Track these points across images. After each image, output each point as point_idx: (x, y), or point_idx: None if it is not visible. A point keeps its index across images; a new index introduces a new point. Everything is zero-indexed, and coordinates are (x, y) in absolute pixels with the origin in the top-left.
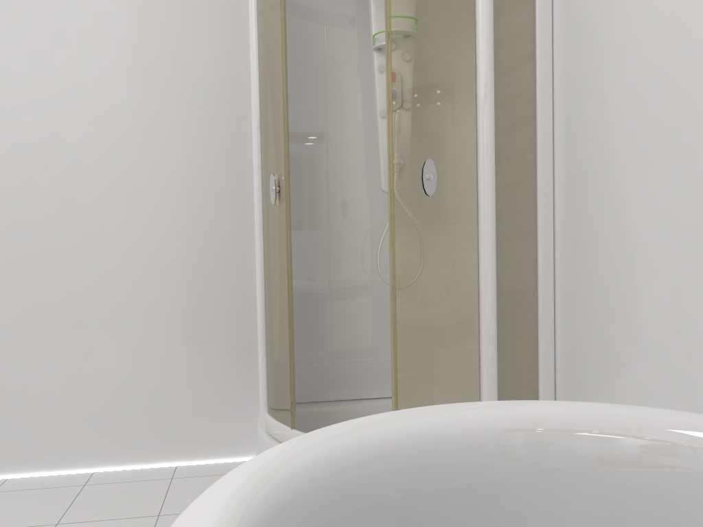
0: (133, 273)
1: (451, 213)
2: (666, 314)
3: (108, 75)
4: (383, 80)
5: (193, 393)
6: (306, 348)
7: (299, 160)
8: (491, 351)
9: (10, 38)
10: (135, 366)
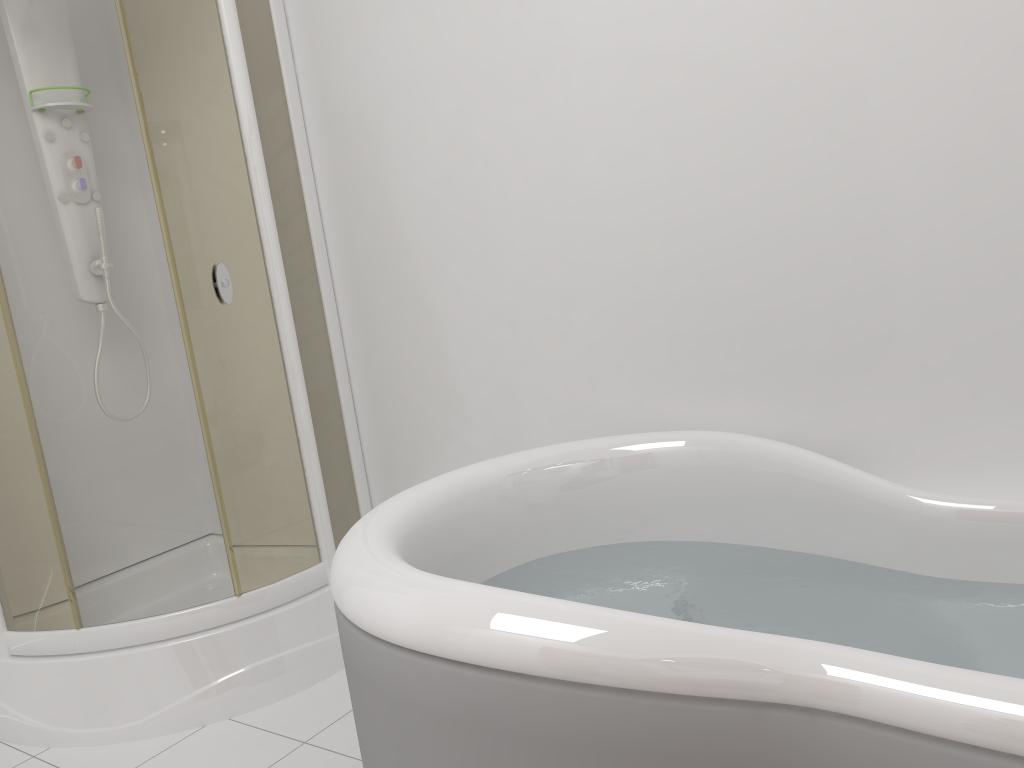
0: None
1: (250, 319)
2: (487, 382)
3: None
4: (55, 152)
5: None
6: None
7: None
8: (315, 458)
9: None
10: None
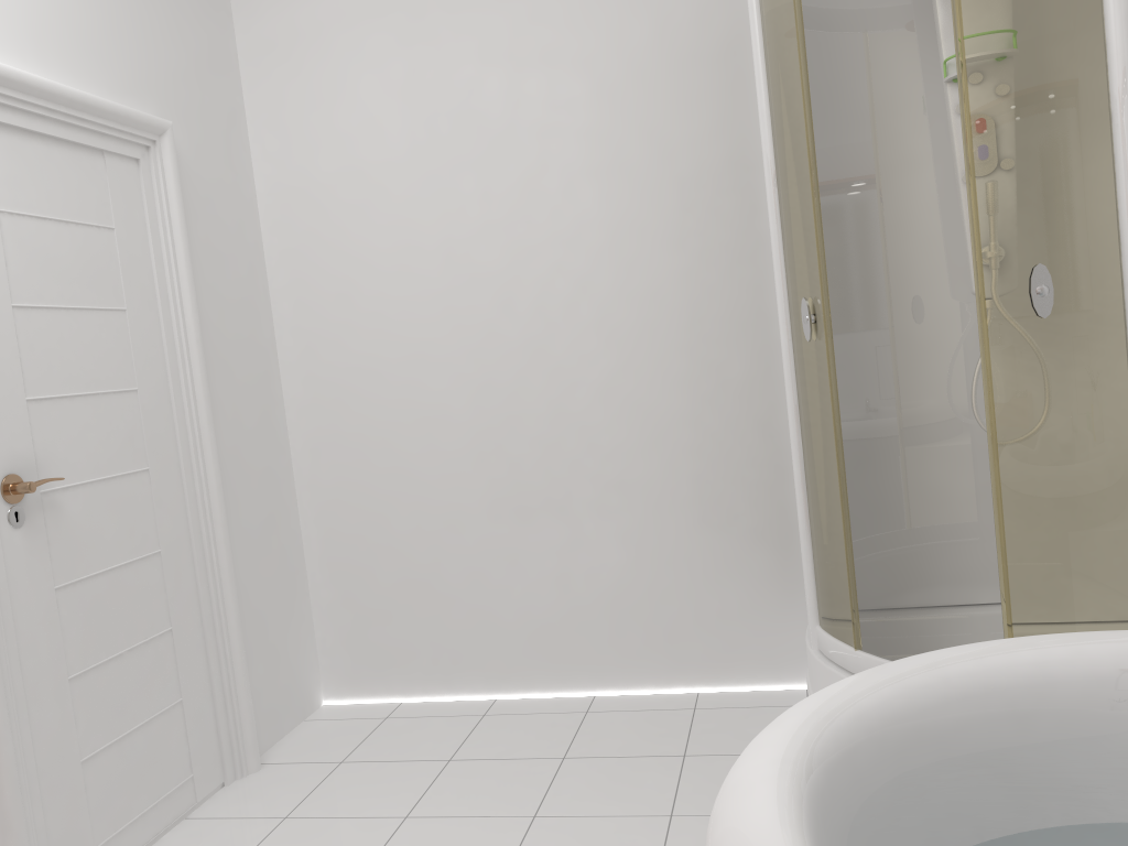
0: (623, 438)
1: (1081, 339)
2: None
3: (572, 180)
4: None
5: (712, 596)
6: (869, 531)
7: (841, 259)
8: None
9: (455, 153)
10: (635, 559)
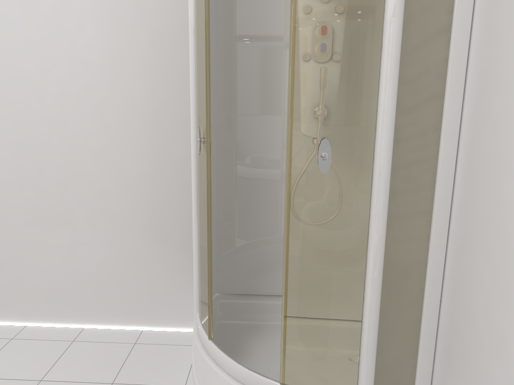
0: (108, 185)
1: (344, 190)
2: None
3: (83, 20)
4: None
5: (154, 279)
6: (243, 253)
7: (242, 96)
8: (372, 319)
9: None
10: (111, 255)
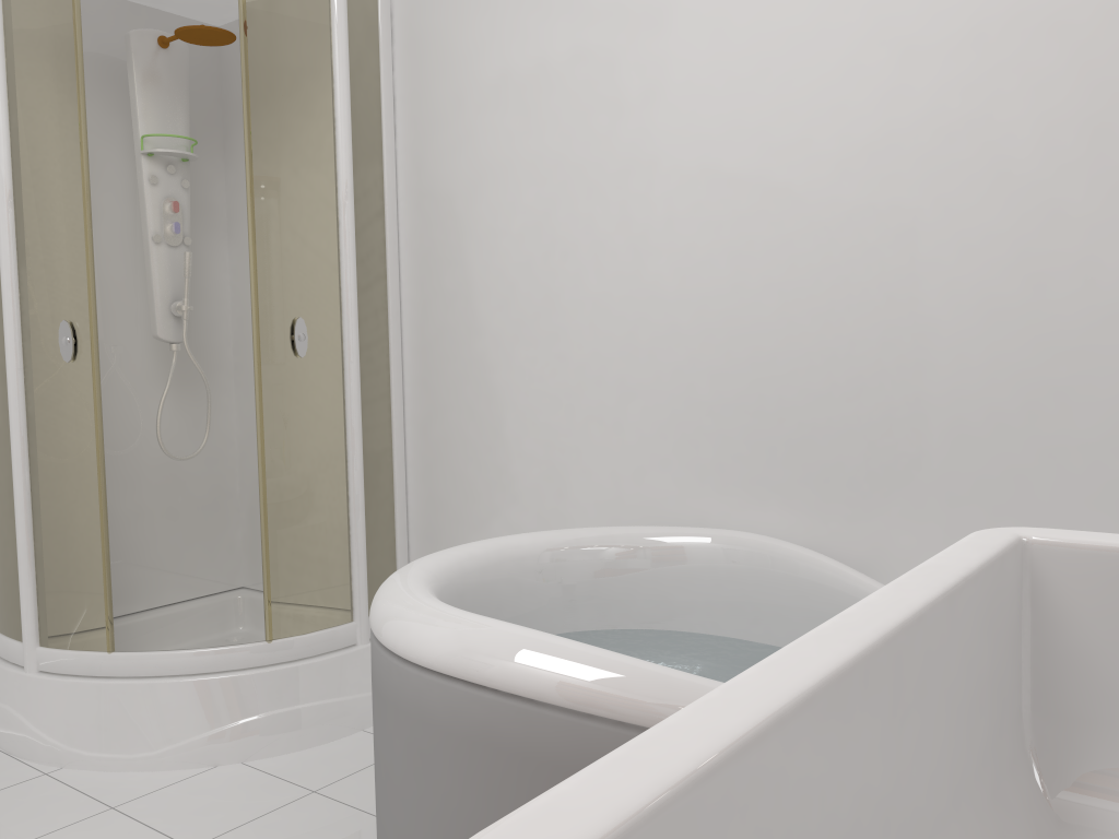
0: None
1: (320, 375)
2: (539, 463)
3: None
4: (156, 195)
5: None
6: None
7: None
8: (362, 518)
9: None
10: None
